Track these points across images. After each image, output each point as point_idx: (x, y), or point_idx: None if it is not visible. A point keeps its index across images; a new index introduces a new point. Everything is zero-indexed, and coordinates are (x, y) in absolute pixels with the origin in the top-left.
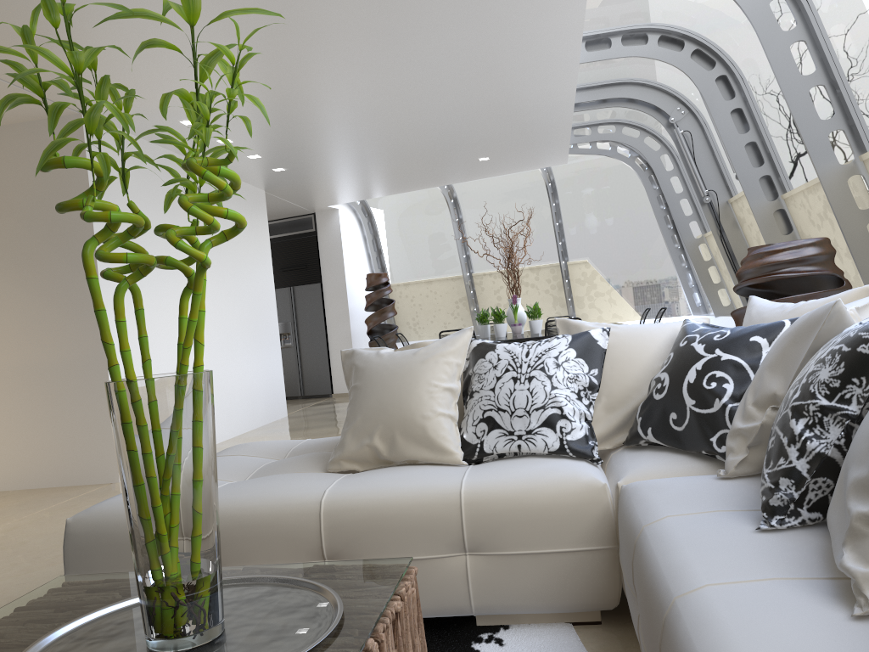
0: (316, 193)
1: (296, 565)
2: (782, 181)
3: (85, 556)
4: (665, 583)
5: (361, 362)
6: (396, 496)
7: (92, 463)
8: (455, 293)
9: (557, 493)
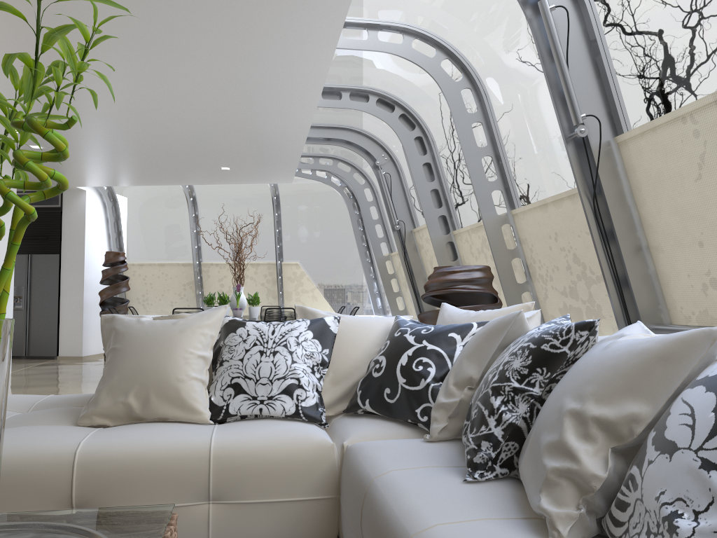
0: (68, 174)
1: (59, 512)
2: (453, 221)
3: None
4: (401, 524)
5: (122, 326)
6: (150, 449)
7: None
8: (184, 277)
9: (294, 450)
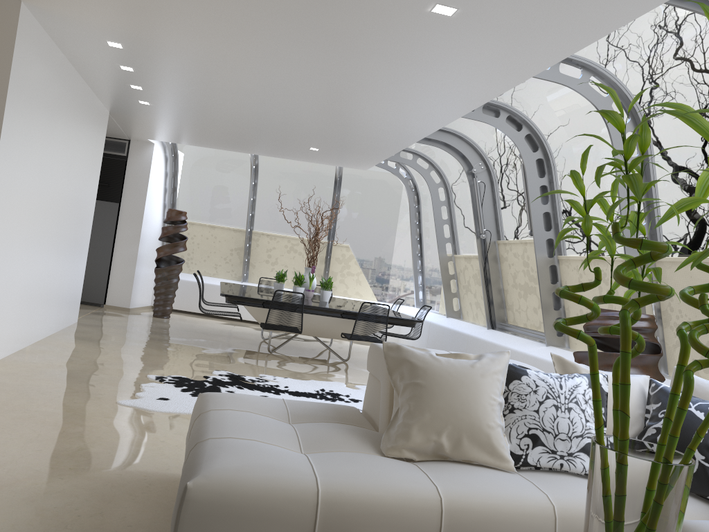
0: (151, 128)
1: None
2: (560, 246)
3: (204, 525)
4: None
5: (419, 361)
6: (504, 503)
7: None
8: (233, 242)
9: None
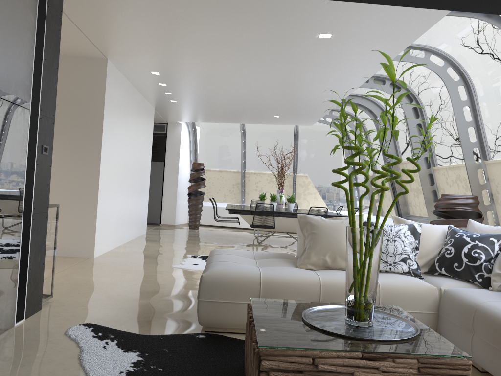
0: (179, 115)
1: None
2: (433, 161)
3: (210, 292)
4: None
5: (314, 222)
6: None
7: (80, 246)
8: (233, 179)
9: (418, 289)
